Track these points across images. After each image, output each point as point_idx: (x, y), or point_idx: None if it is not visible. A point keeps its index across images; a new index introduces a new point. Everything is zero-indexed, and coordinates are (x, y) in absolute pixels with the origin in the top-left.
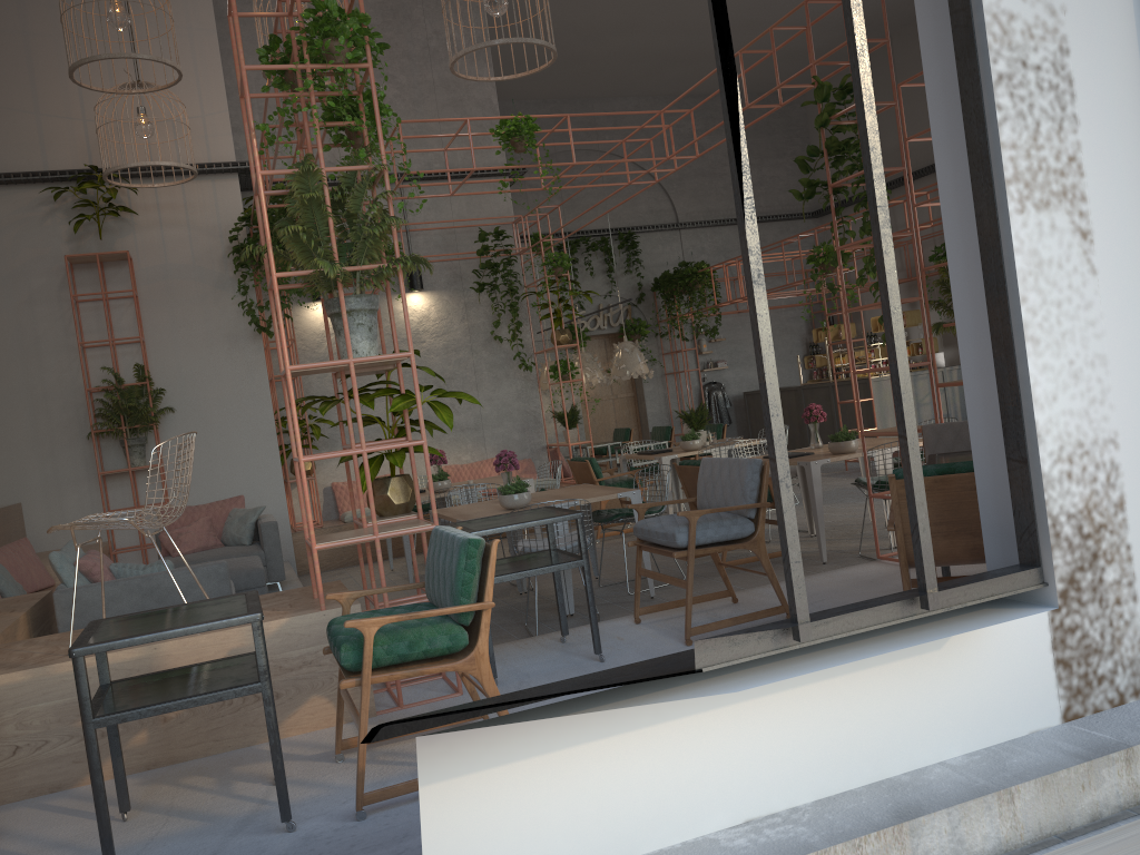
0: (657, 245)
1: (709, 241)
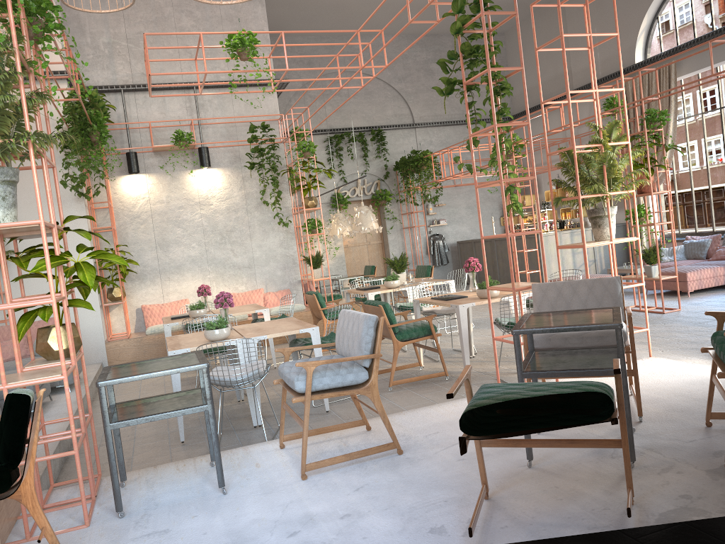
0: (399, 139)
1: (436, 136)
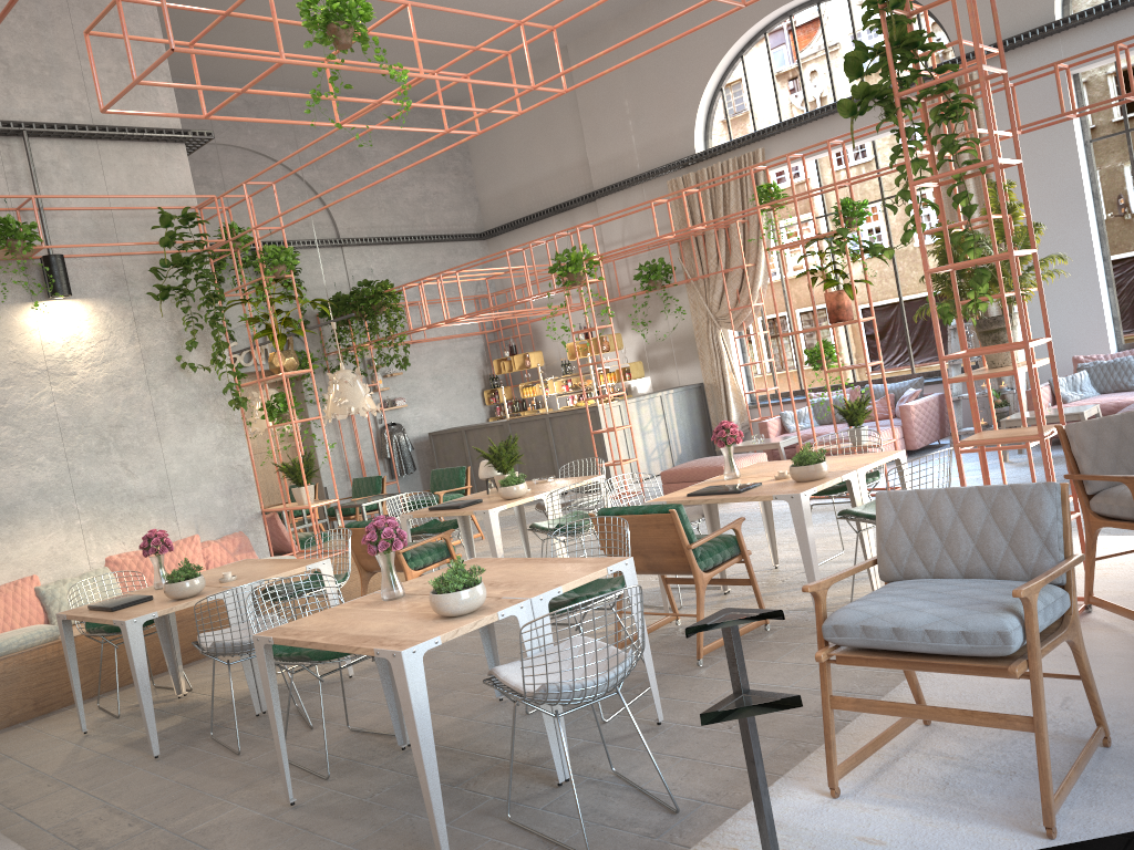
0: (317, 264)
1: (376, 261)
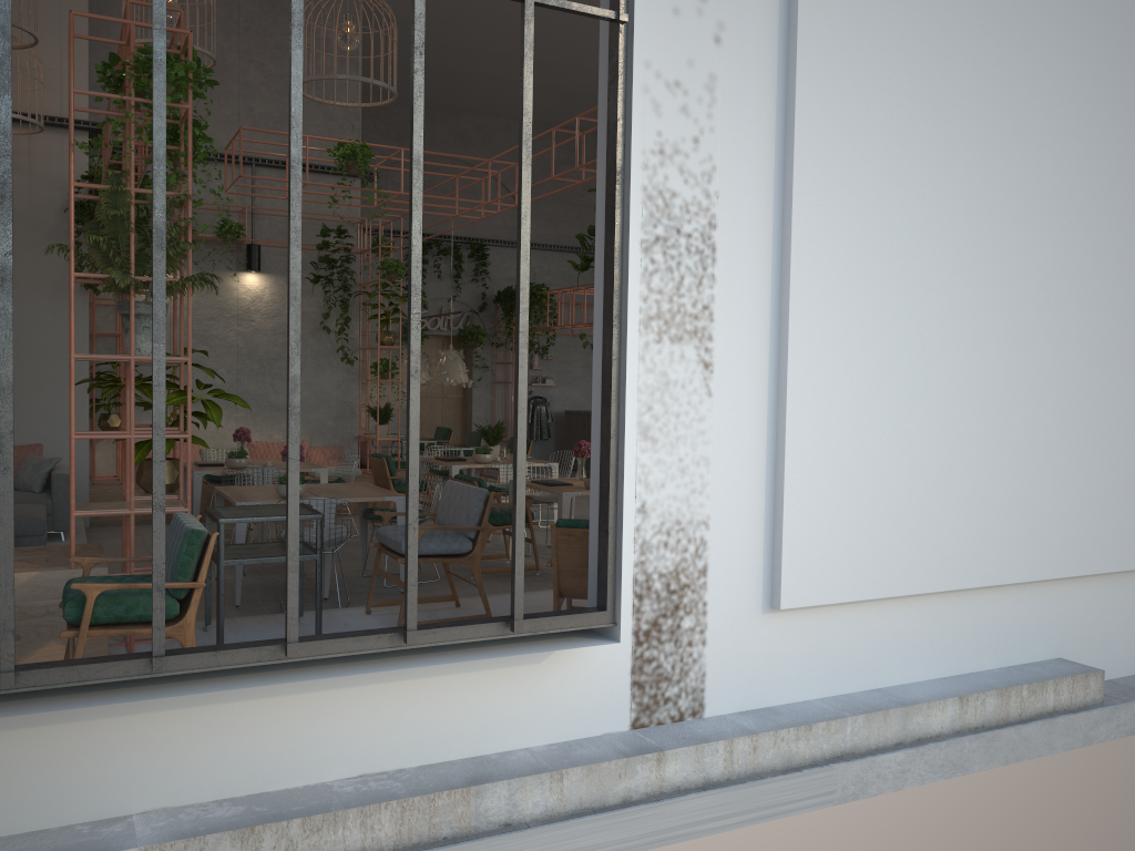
0: (506, 260)
1: (556, 264)
